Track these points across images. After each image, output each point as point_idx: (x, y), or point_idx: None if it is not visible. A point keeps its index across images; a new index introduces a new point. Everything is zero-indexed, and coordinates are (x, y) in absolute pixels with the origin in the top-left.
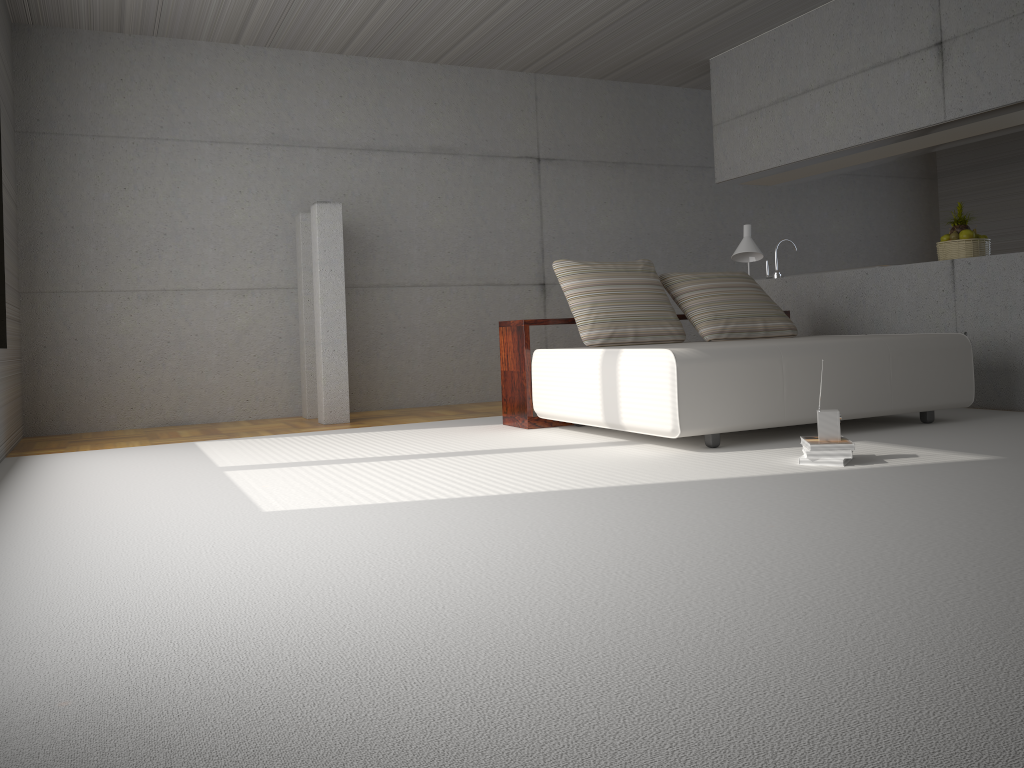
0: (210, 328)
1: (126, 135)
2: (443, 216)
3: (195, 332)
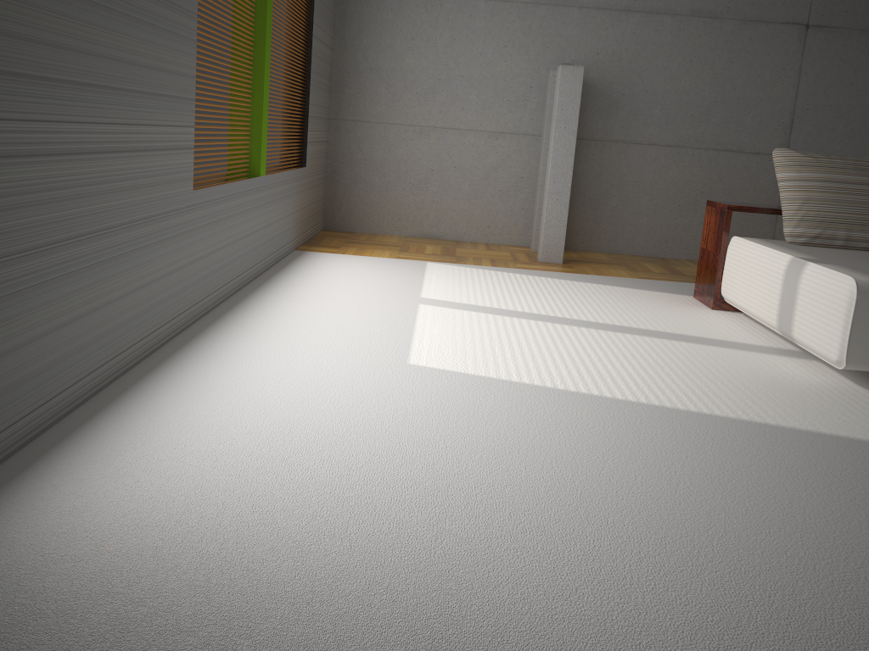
0: (466, 163)
1: None
2: (691, 79)
3: (454, 165)
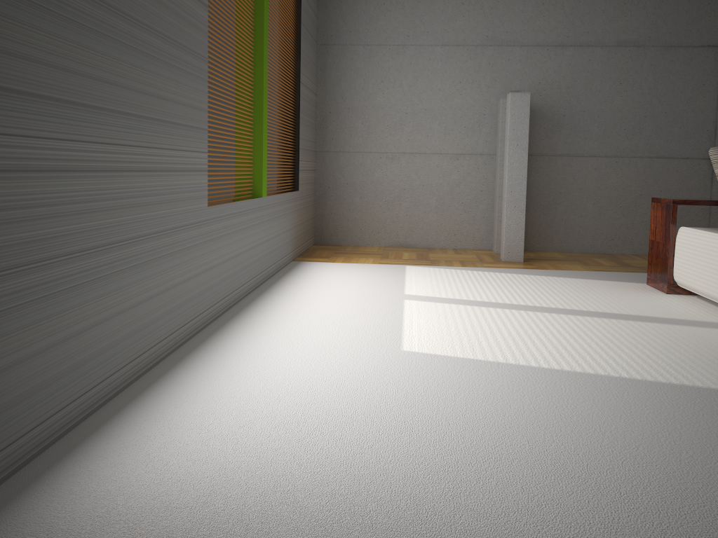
0: (432, 181)
1: (385, 43)
2: (622, 99)
3: (422, 183)
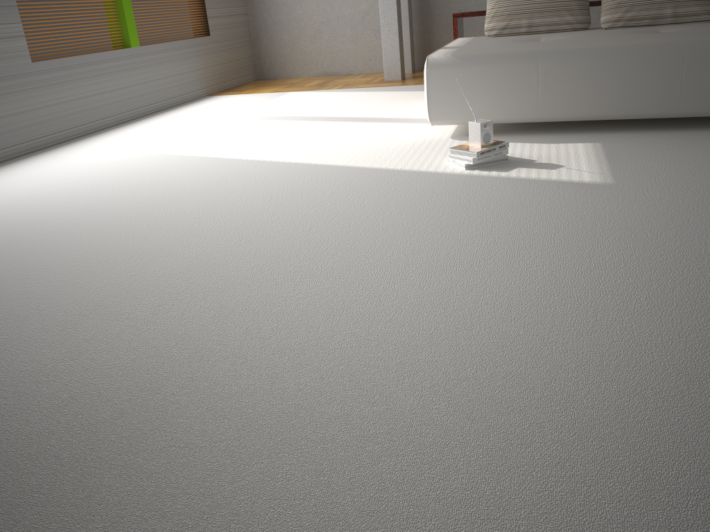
0: (345, 12)
1: None
2: None
3: (337, 16)
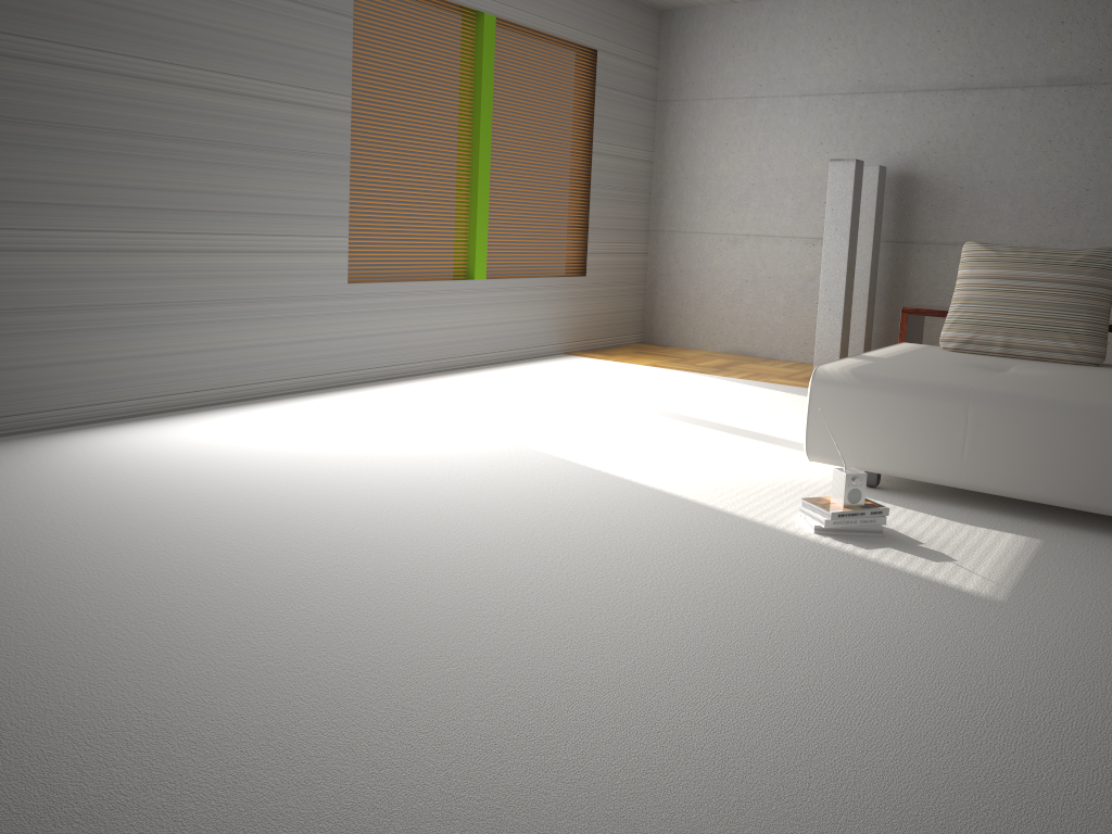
0: (781, 272)
1: (732, 96)
2: (1051, 164)
3: (768, 275)
